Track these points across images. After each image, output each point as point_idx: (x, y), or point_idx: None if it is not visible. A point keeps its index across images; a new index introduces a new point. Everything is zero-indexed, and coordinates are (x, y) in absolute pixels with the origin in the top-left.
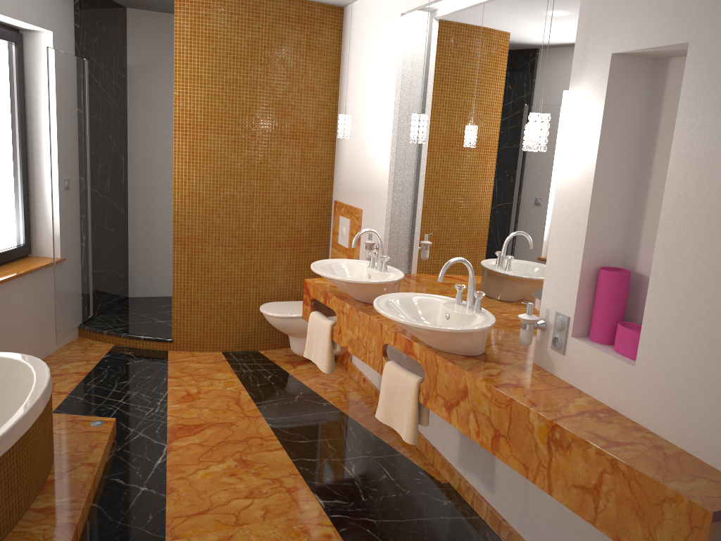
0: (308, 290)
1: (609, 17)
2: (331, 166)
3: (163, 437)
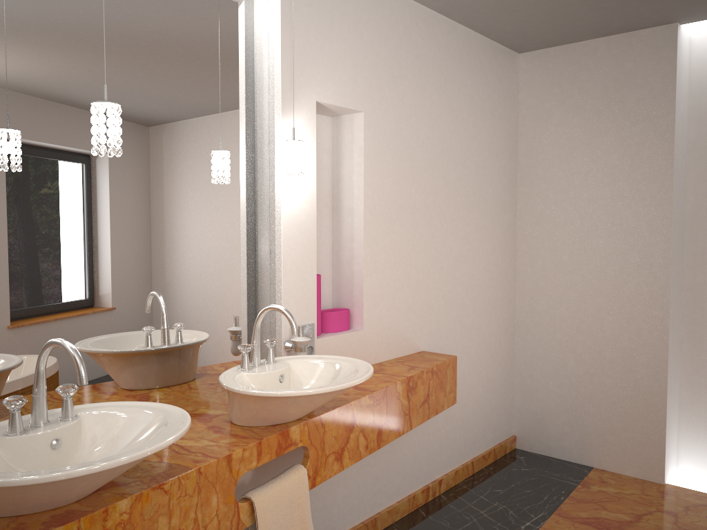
0: None
1: (310, 69)
2: None
3: None
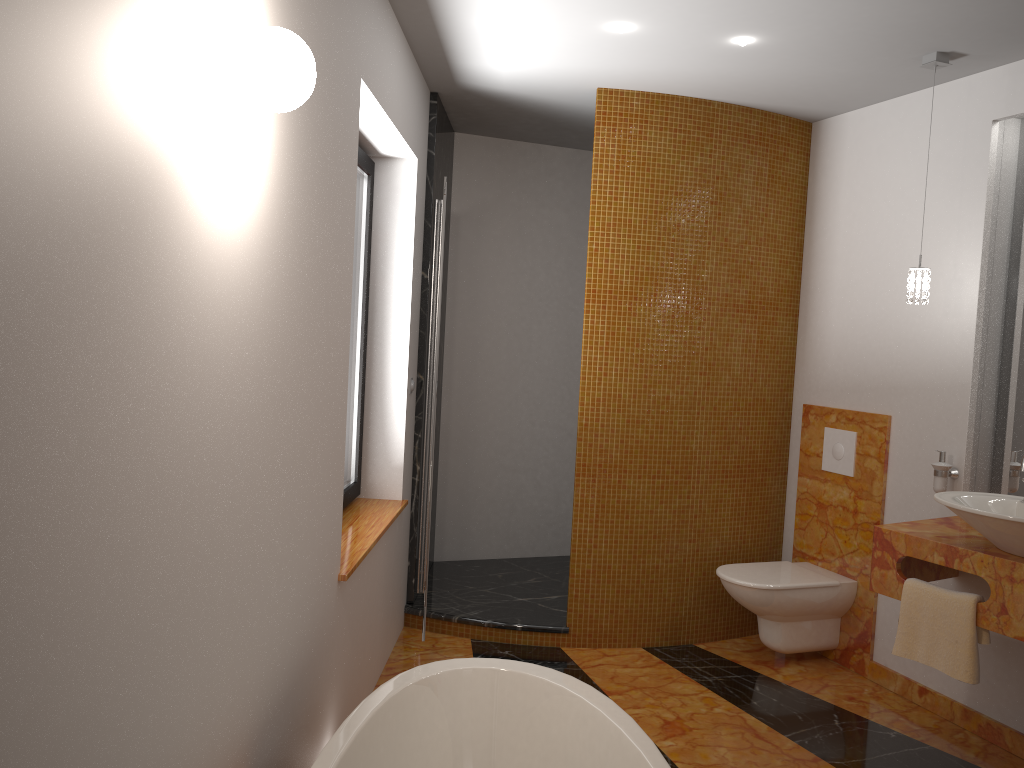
0: (887, 544)
1: None
2: (793, 353)
3: None
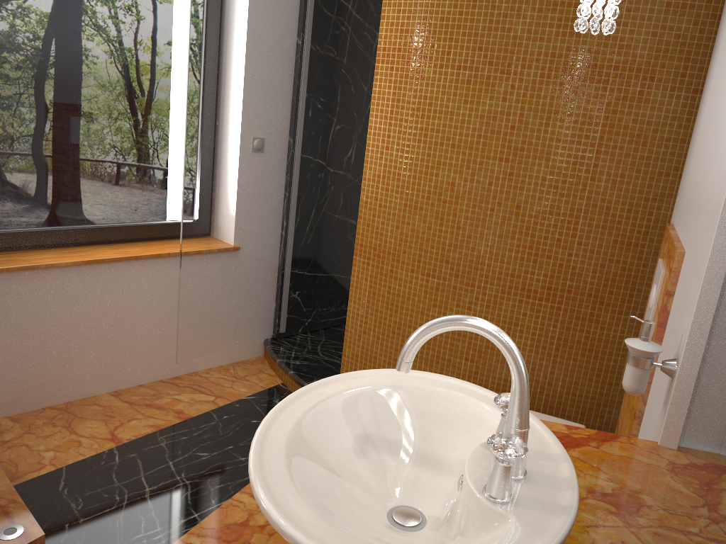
0: None
1: None
2: (681, 148)
3: None
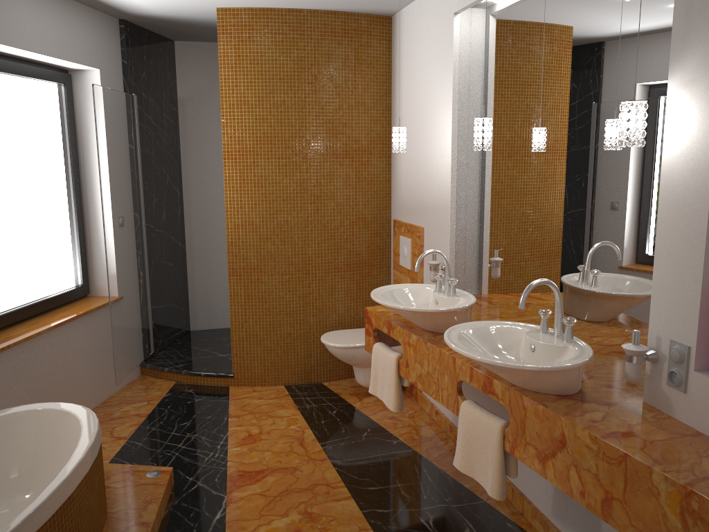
0: (369, 319)
1: None
2: (388, 183)
3: (223, 486)
